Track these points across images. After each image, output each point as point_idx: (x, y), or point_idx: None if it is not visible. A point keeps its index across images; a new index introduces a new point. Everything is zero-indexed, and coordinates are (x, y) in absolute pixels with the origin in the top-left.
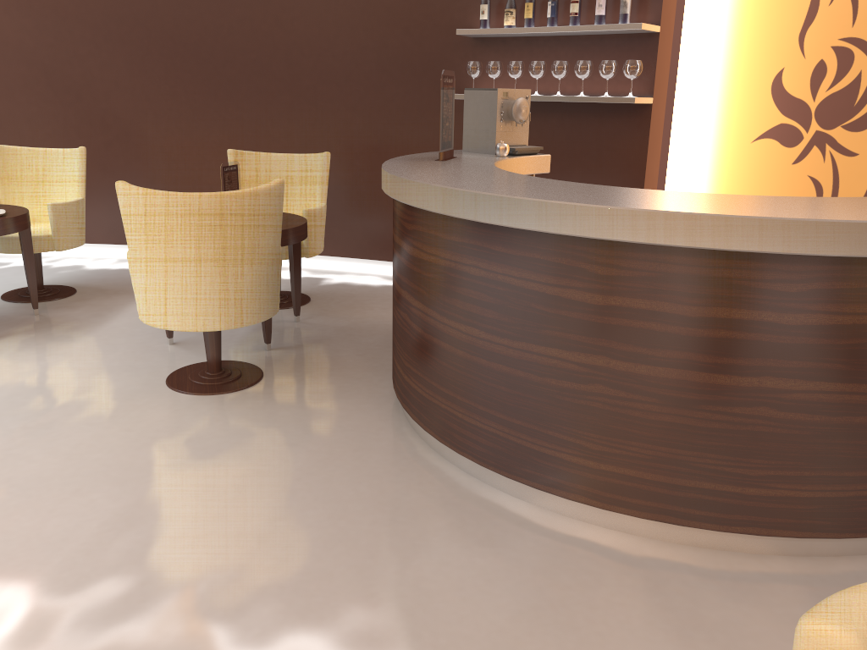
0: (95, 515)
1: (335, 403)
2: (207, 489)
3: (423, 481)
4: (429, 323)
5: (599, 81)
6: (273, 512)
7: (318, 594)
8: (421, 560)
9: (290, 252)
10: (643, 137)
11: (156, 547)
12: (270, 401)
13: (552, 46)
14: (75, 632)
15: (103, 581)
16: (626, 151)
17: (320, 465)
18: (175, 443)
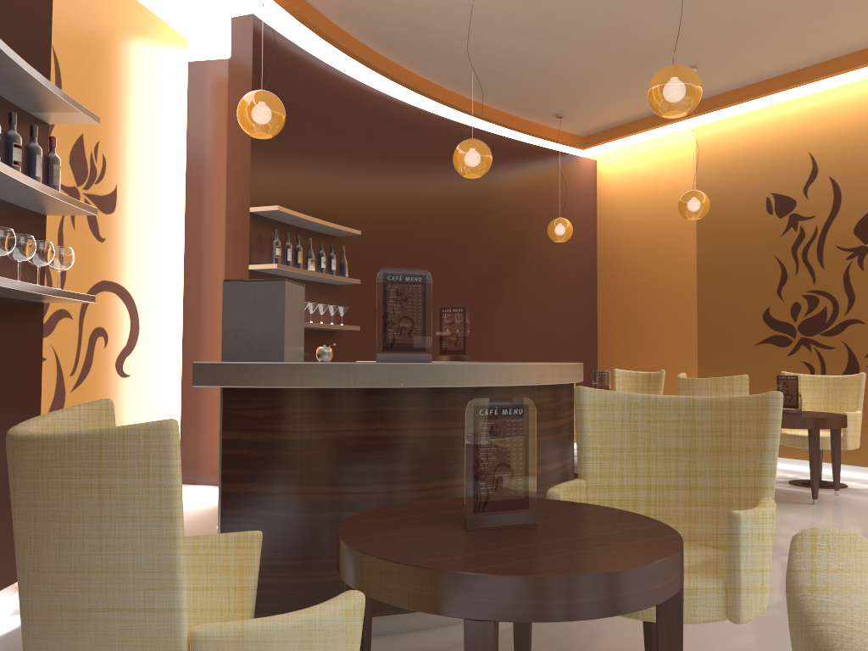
0: None
1: (568, 625)
2: None
3: None
4: (568, 470)
5: None
6: None
7: None
8: None
9: (370, 602)
10: (38, 346)
11: None
12: (628, 648)
13: None
14: None
15: None
16: (25, 367)
17: None
18: (762, 643)
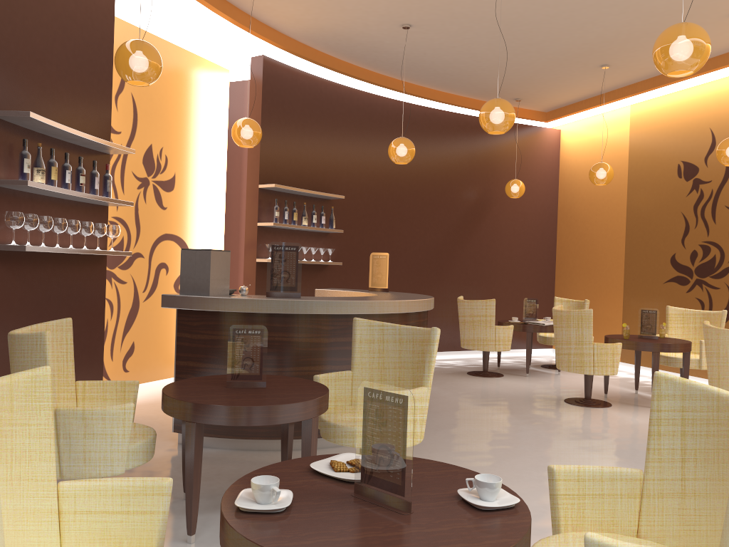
0: (544, 473)
1: None
2: (492, 461)
3: (425, 434)
4: None
5: (76, 237)
6: (487, 448)
7: (516, 436)
8: (477, 429)
9: None
10: (103, 279)
11: (539, 458)
12: None
13: (47, 204)
14: (588, 456)
15: (567, 460)
16: (94, 291)
17: (440, 448)
18: None
